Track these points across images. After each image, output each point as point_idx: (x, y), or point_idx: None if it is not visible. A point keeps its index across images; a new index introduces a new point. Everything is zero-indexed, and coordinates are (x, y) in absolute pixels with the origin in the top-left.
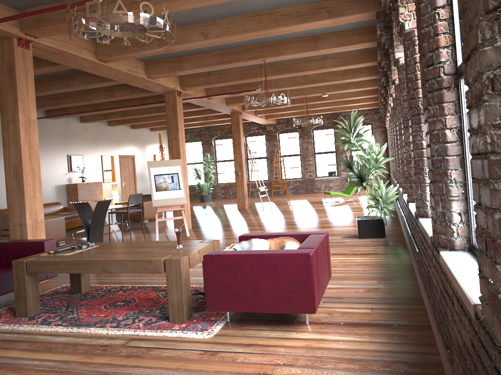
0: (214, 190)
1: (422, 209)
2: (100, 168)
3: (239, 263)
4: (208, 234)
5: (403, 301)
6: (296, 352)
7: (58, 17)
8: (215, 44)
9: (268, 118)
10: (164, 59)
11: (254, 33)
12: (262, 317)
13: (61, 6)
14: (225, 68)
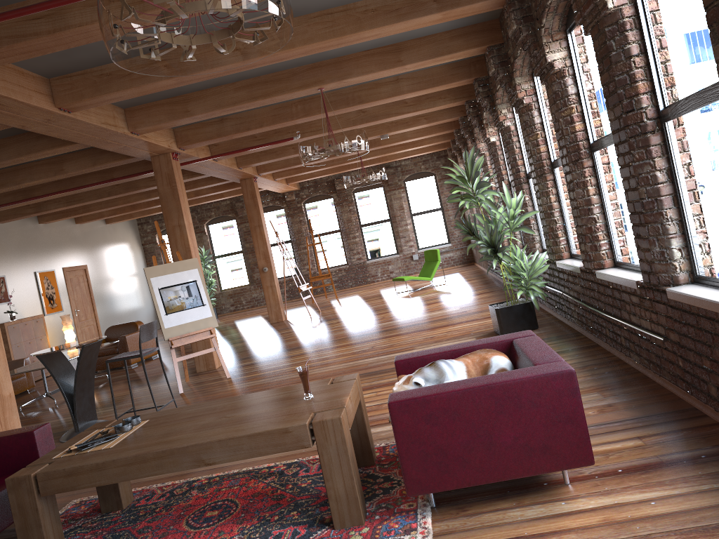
0: (217, 301)
1: (666, 274)
2: (36, 293)
3: (454, 405)
4: (259, 369)
5: (671, 416)
6: (601, 535)
7: (5, 34)
8: (257, 66)
9: (290, 183)
10: (157, 100)
11: (324, 43)
12: (483, 487)
13: (29, 8)
14: (258, 106)
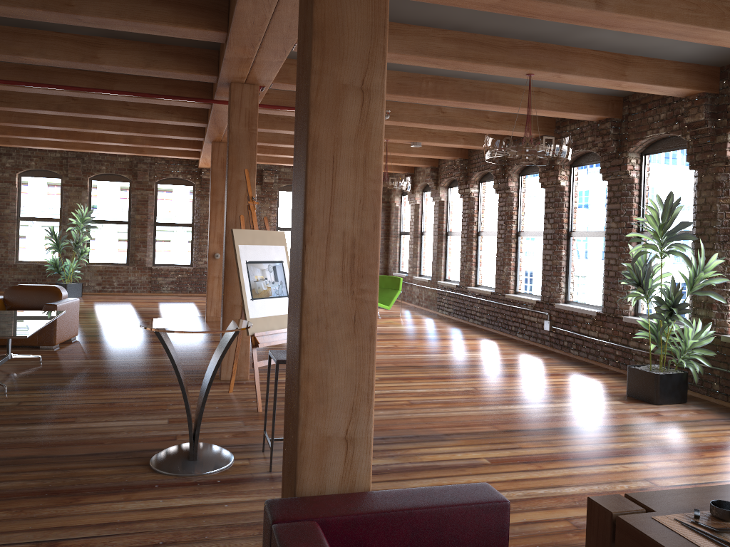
0: (80, 275)
1: None
2: None
3: None
4: None
5: None
6: None
7: None
8: (580, 23)
9: None
10: None
11: (675, 27)
12: None
13: None
14: (450, 68)
